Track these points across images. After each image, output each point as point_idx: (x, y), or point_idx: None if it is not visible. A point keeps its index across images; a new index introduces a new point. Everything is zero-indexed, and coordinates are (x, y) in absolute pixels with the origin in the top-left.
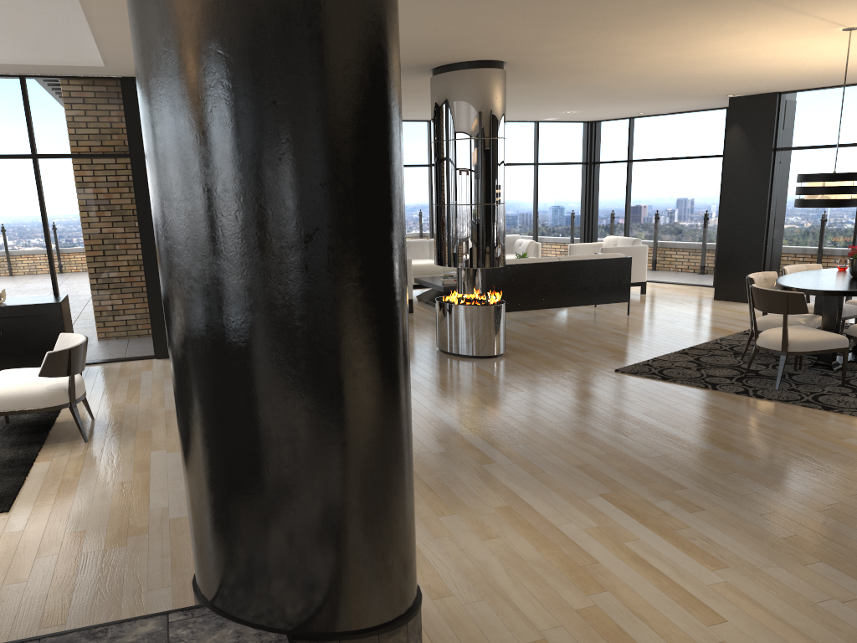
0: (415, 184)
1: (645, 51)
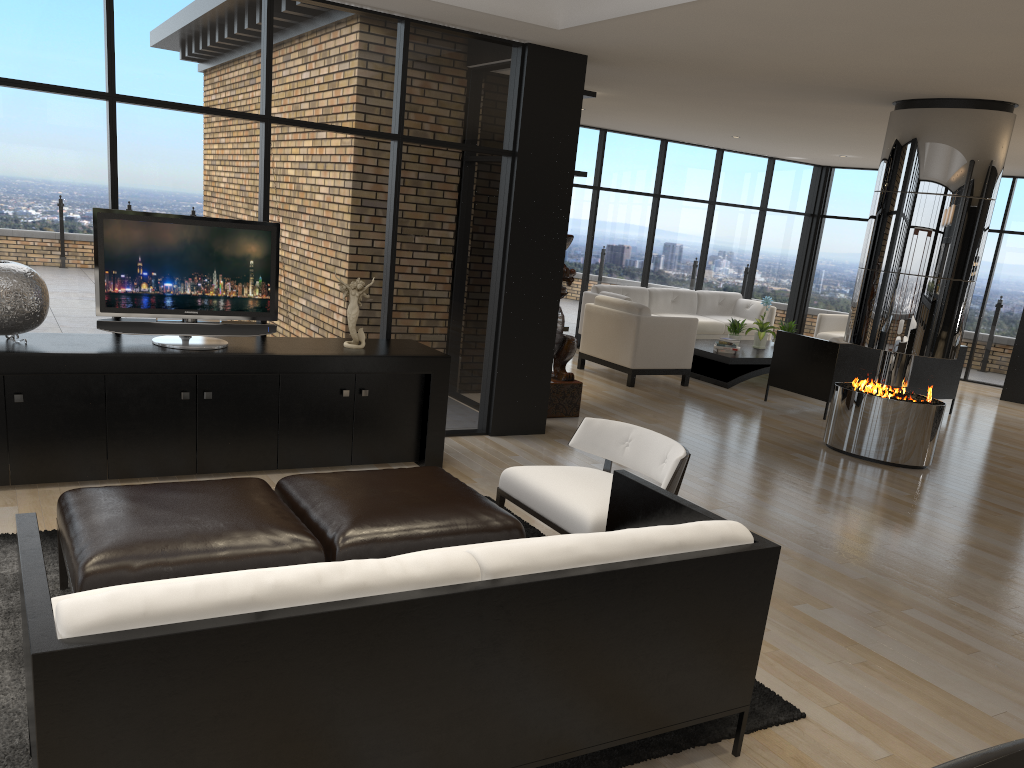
0: (637, 217)
1: None
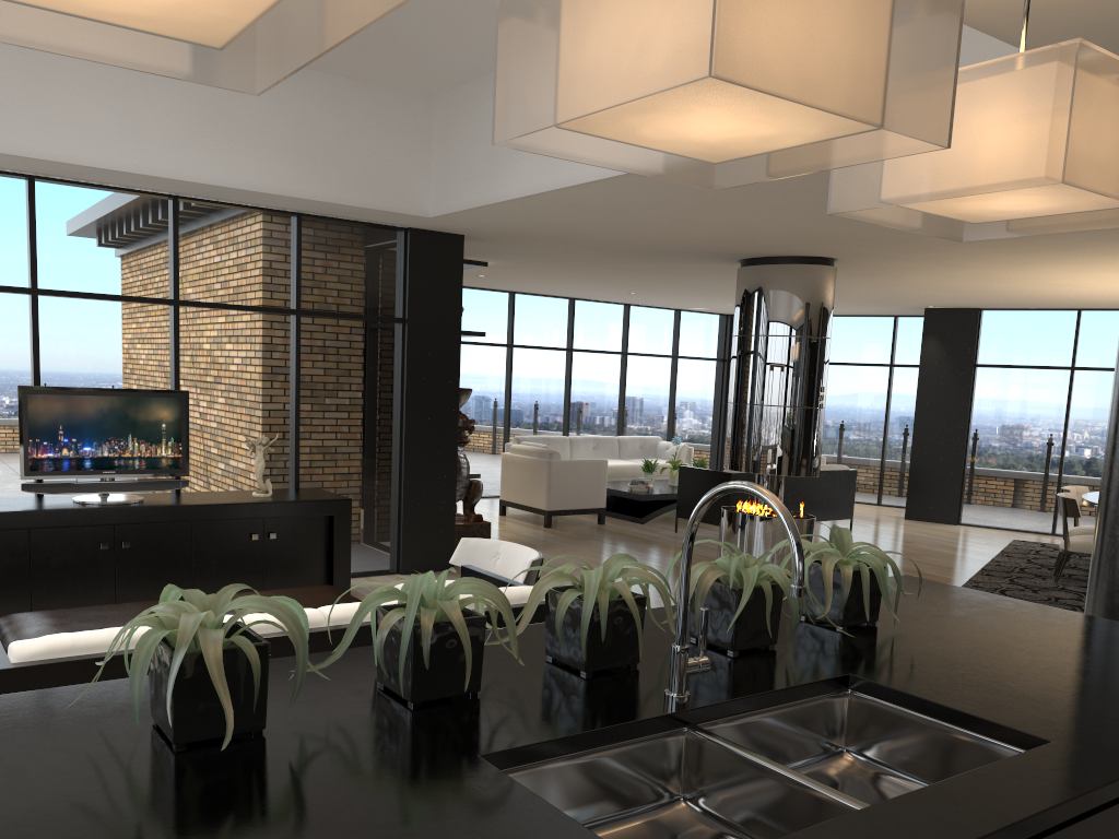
0: (552, 370)
1: (981, 267)
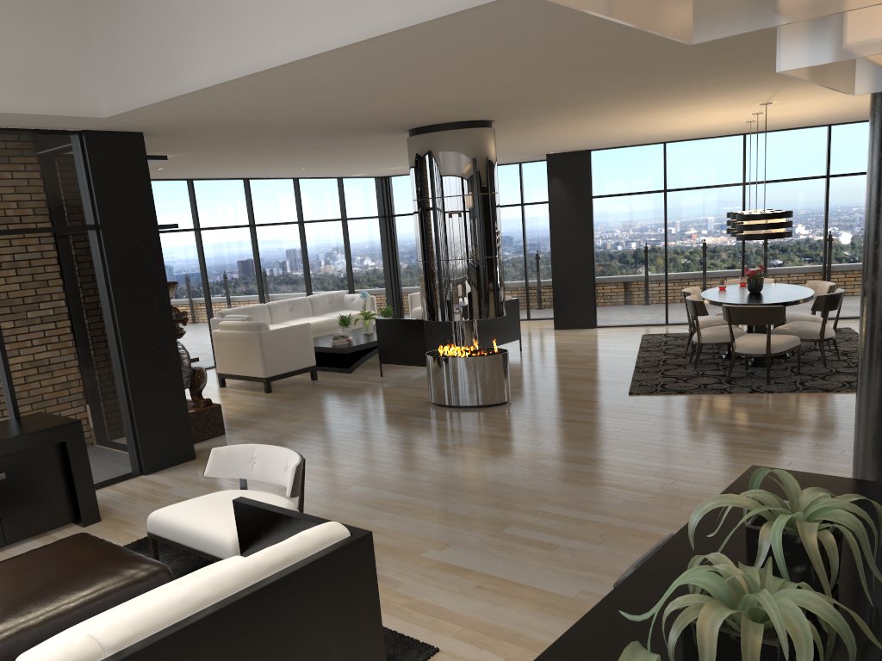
0: (240, 246)
1: (611, 115)
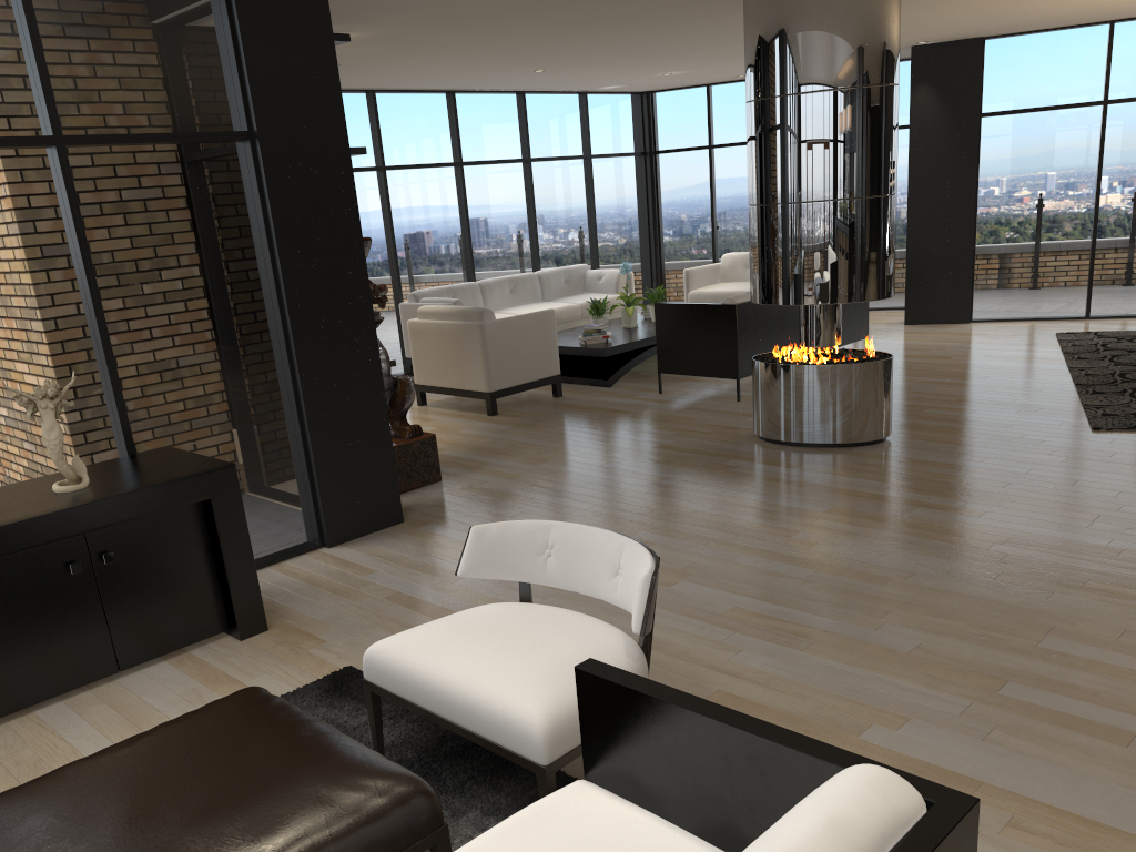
0: (441, 195)
1: None
